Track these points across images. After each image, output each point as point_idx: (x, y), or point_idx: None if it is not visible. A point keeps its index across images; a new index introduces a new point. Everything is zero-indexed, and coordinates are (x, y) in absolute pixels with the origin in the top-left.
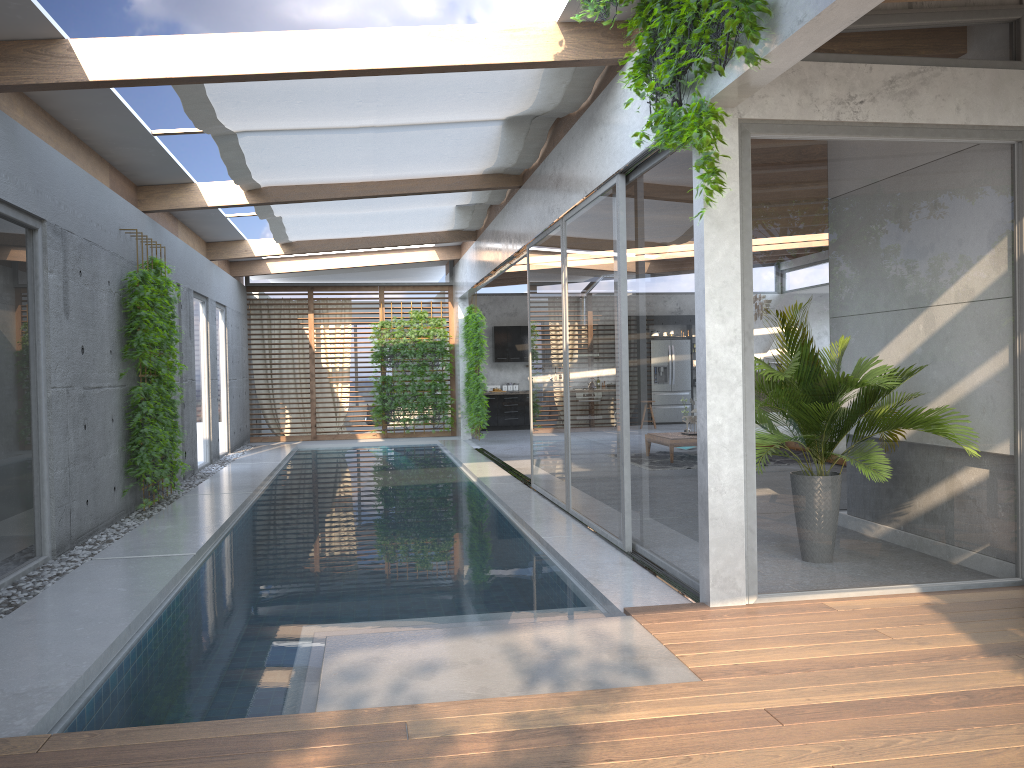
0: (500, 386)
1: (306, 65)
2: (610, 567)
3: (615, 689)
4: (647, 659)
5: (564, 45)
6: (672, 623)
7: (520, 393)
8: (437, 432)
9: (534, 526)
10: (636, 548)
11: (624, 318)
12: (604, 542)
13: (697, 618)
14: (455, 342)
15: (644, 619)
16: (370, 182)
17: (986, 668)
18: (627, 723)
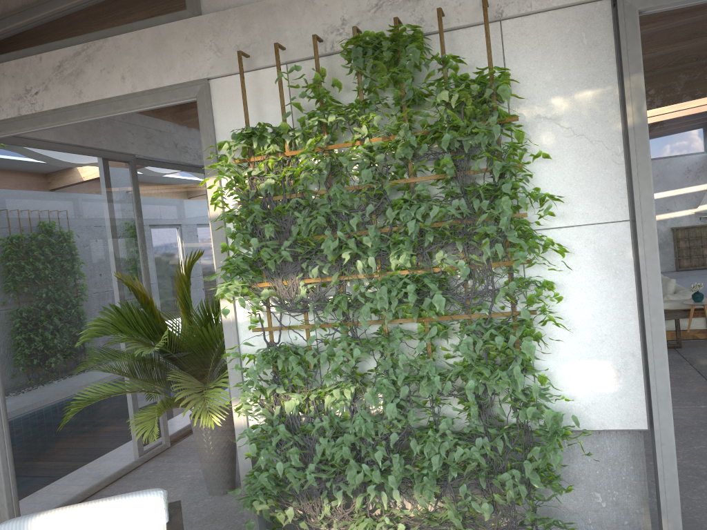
0: None
1: None
2: None
3: None
4: None
5: None
6: None
7: None
8: None
9: None
10: None
11: None
12: None
13: None
14: None
15: None
16: None
17: None
18: None
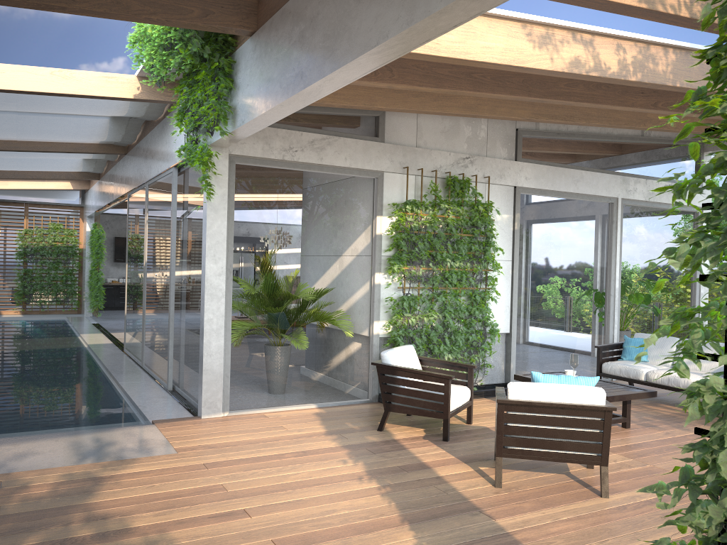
0: (118, 279)
1: None
2: (155, 399)
3: (129, 459)
4: (153, 445)
5: (140, 90)
6: (176, 427)
7: None
8: (66, 311)
9: (116, 376)
10: (175, 388)
11: (173, 252)
12: (158, 385)
13: (191, 424)
14: (83, 247)
15: (161, 425)
16: (15, 141)
17: (321, 440)
18: (128, 473)
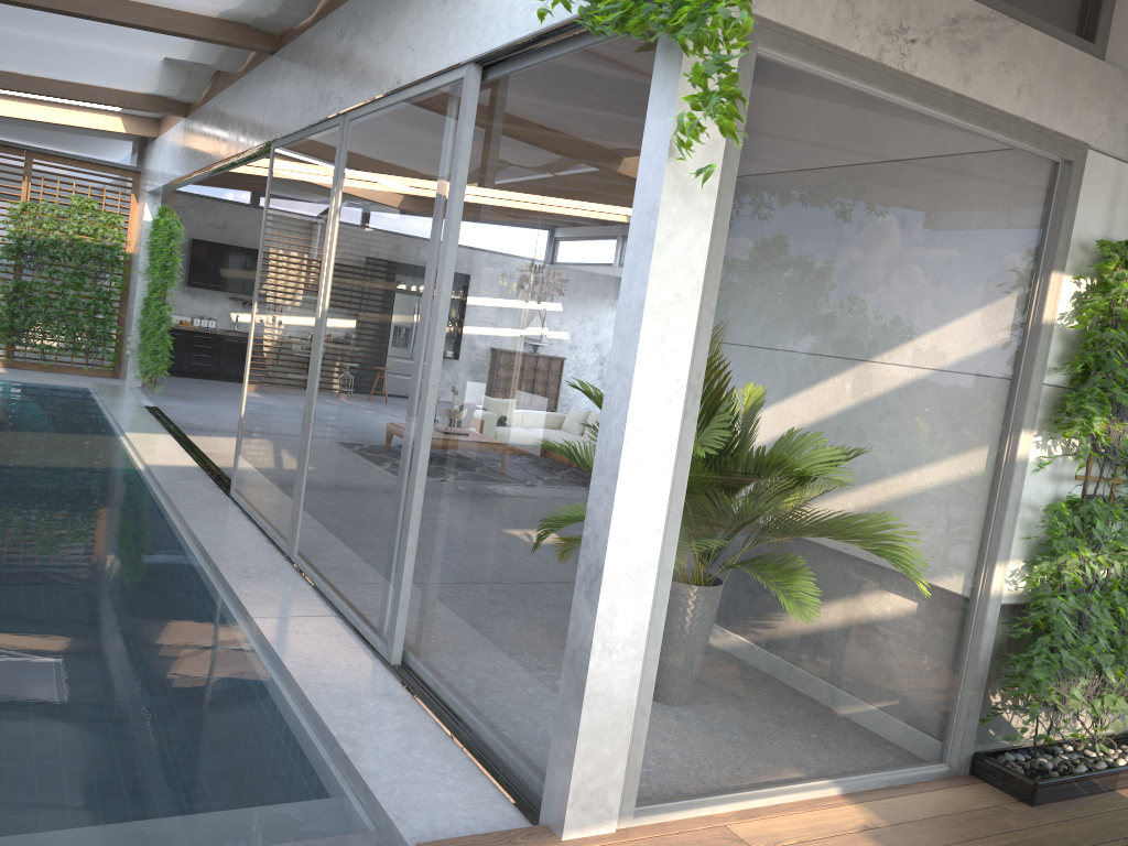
0: (191, 319)
1: None
2: (372, 705)
3: None
4: None
5: None
6: None
7: (218, 333)
8: (91, 370)
9: (238, 587)
10: (408, 659)
11: (445, 301)
12: (353, 636)
13: None
14: (134, 251)
15: None
16: None
17: None
18: None
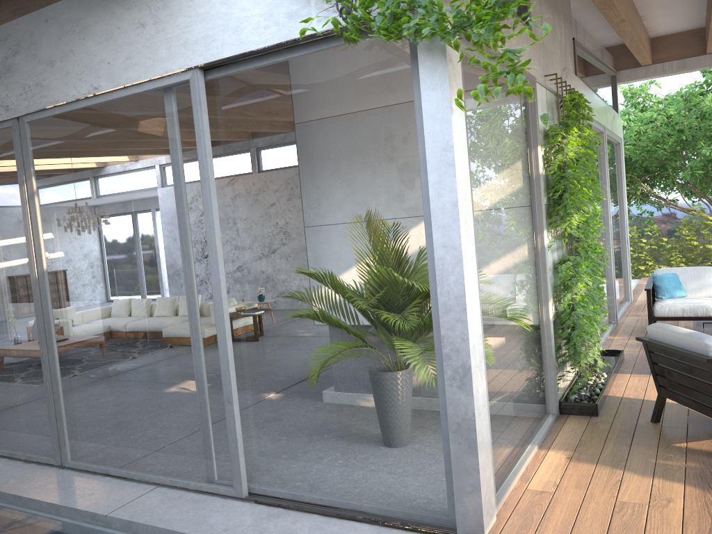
0: None
1: None
2: (273, 526)
3: None
4: None
5: None
6: None
7: None
8: None
9: (60, 501)
10: (251, 489)
11: (218, 236)
12: (190, 493)
13: None
14: None
15: None
16: None
17: None
18: None
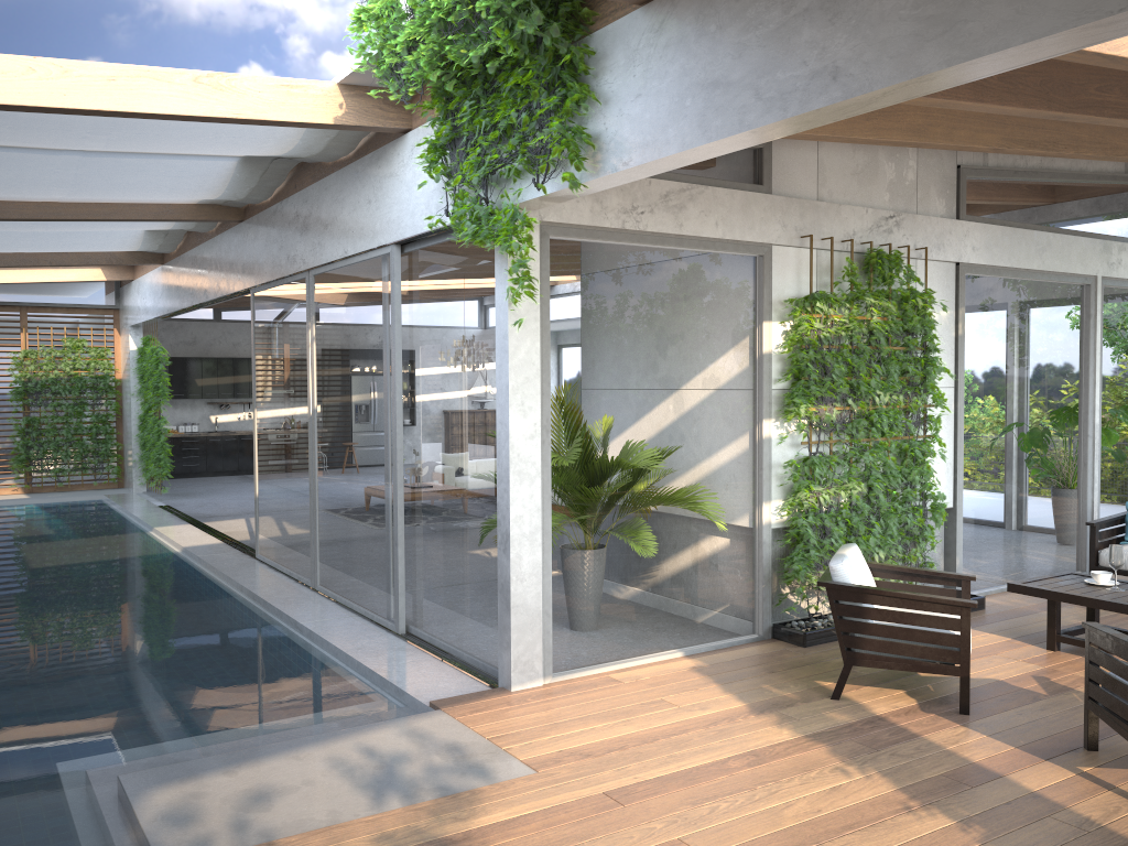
0: (176, 427)
1: (44, 99)
2: (391, 654)
3: (464, 793)
4: (478, 756)
5: (345, 108)
6: (484, 713)
7: (202, 435)
8: (100, 484)
9: (285, 609)
10: (410, 629)
11: (399, 394)
12: (371, 624)
13: (505, 705)
14: (124, 377)
15: (456, 712)
16: (54, 203)
17: (759, 726)
18: (491, 827)
